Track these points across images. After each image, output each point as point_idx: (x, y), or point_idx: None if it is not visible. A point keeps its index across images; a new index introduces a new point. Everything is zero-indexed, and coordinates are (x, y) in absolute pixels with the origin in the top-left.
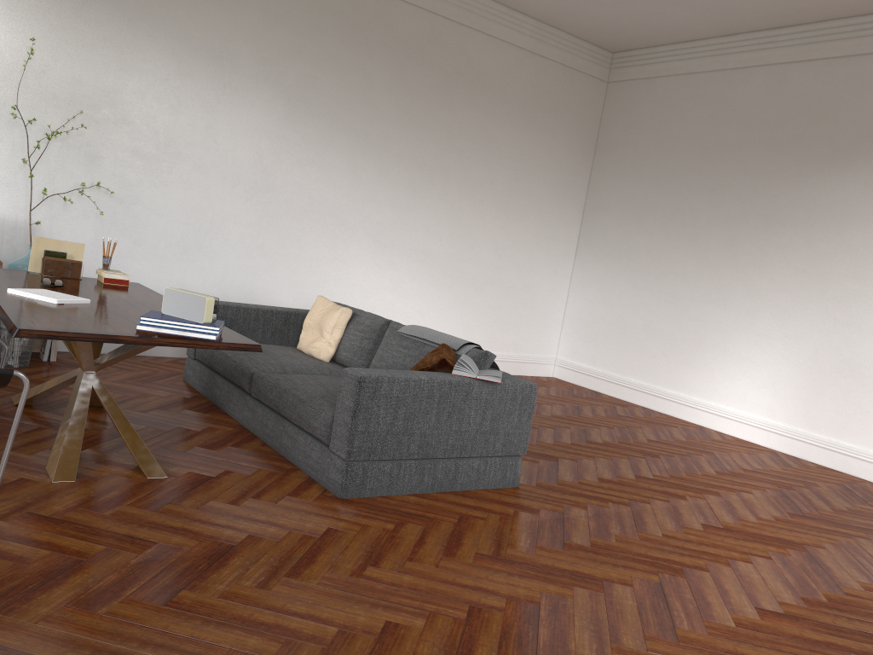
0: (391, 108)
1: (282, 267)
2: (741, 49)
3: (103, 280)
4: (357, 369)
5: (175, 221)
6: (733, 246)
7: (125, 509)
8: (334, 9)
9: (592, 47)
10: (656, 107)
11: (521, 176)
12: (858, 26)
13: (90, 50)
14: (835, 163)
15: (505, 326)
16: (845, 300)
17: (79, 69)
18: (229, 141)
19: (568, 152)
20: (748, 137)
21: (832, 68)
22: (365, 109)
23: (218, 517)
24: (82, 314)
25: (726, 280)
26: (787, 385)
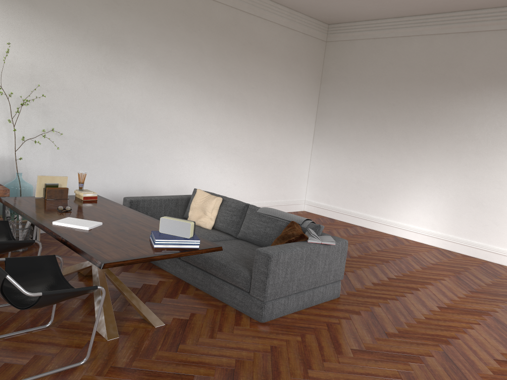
0: (214, 67)
1: (159, 167)
2: (406, 26)
3: (83, 198)
4: (265, 249)
5: (97, 146)
6: (407, 137)
7: (160, 353)
8: (180, 10)
9: (318, 22)
10: (356, 57)
11: (284, 99)
12: (473, 16)
13: (40, 46)
14: (463, 91)
15: (278, 185)
16: (472, 166)
17: (35, 58)
18: (126, 94)
19: (307, 83)
20: (413, 76)
21: (459, 38)
22: (200, 68)
23: (211, 349)
24: (112, 238)
25: (404, 155)
26: (441, 212)
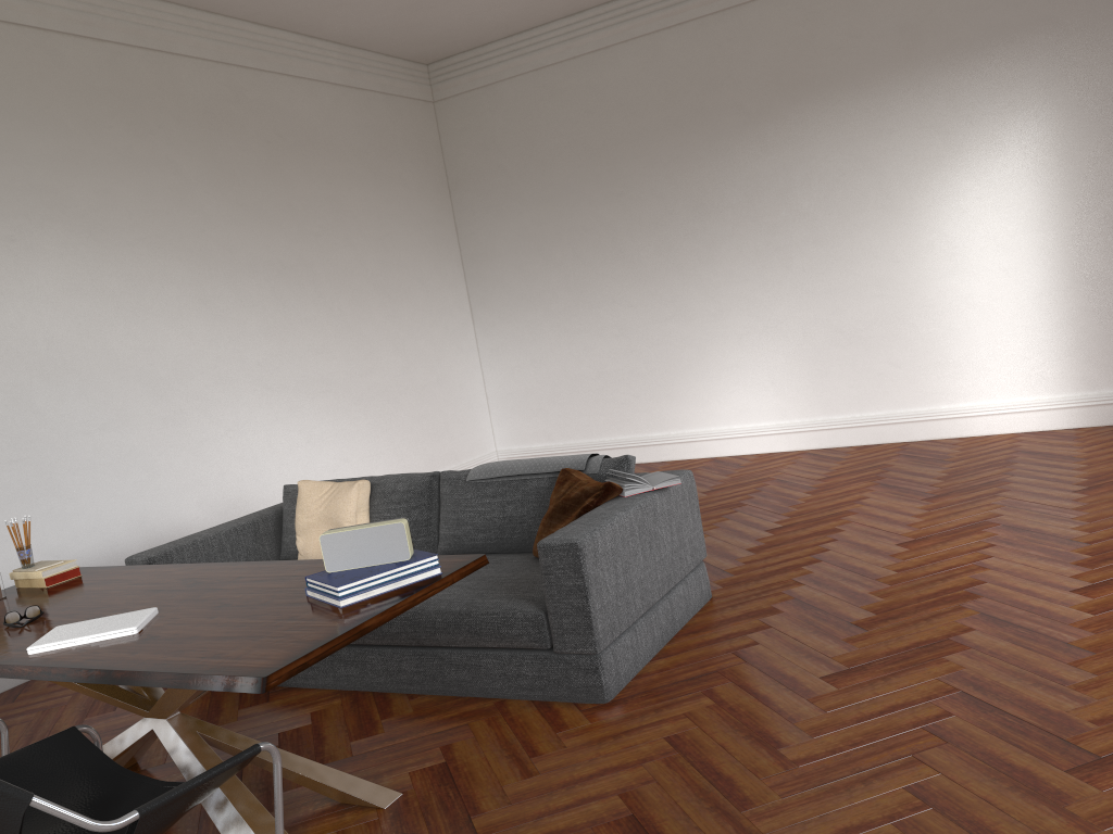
0: (220, 205)
1: (168, 469)
2: (595, 28)
3: (44, 582)
4: (559, 536)
5: (1, 463)
6: (670, 250)
7: None
8: (103, 88)
9: (405, 63)
10: (511, 117)
11: (389, 245)
12: None
13: None
14: (750, 128)
15: (436, 435)
16: (815, 269)
17: None
18: (33, 318)
19: (424, 199)
20: (641, 125)
21: (709, 27)
22: (190, 216)
23: (550, 798)
24: (219, 626)
25: (677, 289)
26: (788, 378)
